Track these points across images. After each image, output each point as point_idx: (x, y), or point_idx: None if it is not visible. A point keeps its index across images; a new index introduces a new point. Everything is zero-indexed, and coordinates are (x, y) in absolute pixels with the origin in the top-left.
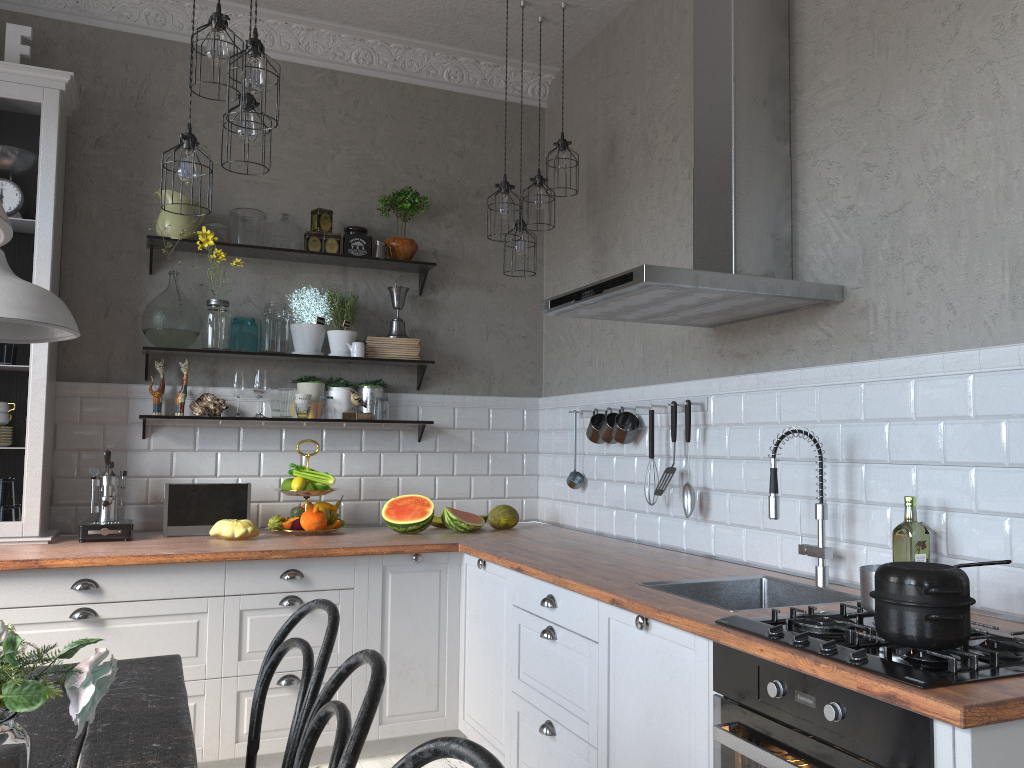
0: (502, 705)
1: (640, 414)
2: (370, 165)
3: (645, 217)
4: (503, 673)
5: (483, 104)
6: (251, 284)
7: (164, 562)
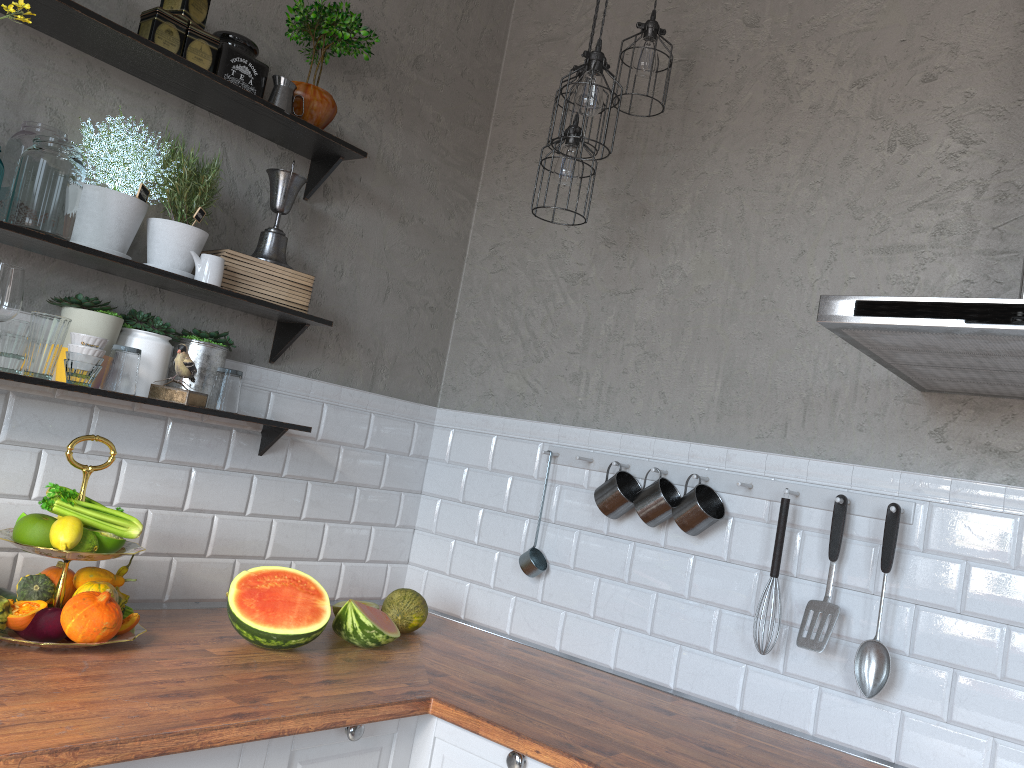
0: None
1: (720, 491)
2: None
3: (760, 186)
4: None
5: None
6: None
7: None
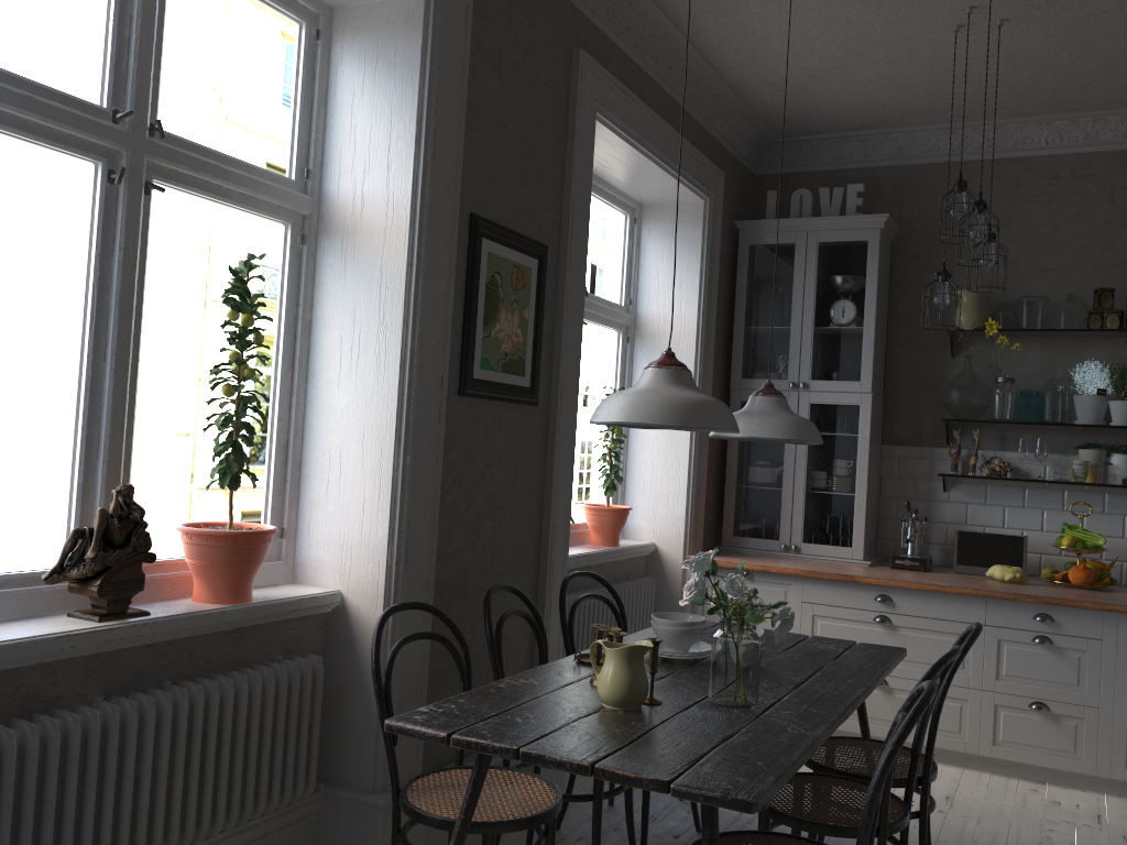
0: None
1: None
2: None
3: None
4: None
5: None
6: (1037, 360)
7: (937, 590)
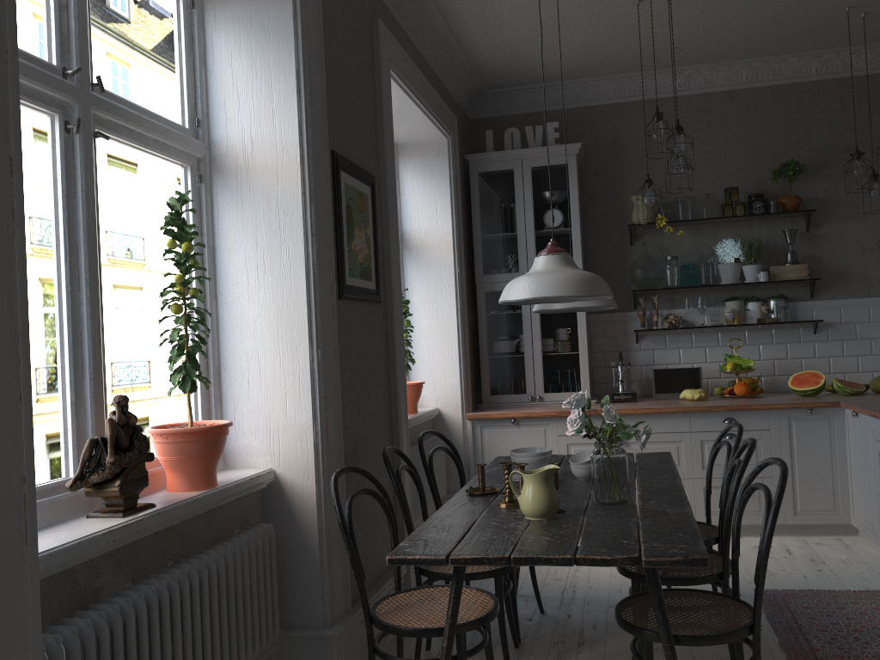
0: (873, 504)
1: None
2: (762, 148)
3: None
4: (872, 484)
5: (846, 82)
6: (690, 242)
7: (656, 412)
